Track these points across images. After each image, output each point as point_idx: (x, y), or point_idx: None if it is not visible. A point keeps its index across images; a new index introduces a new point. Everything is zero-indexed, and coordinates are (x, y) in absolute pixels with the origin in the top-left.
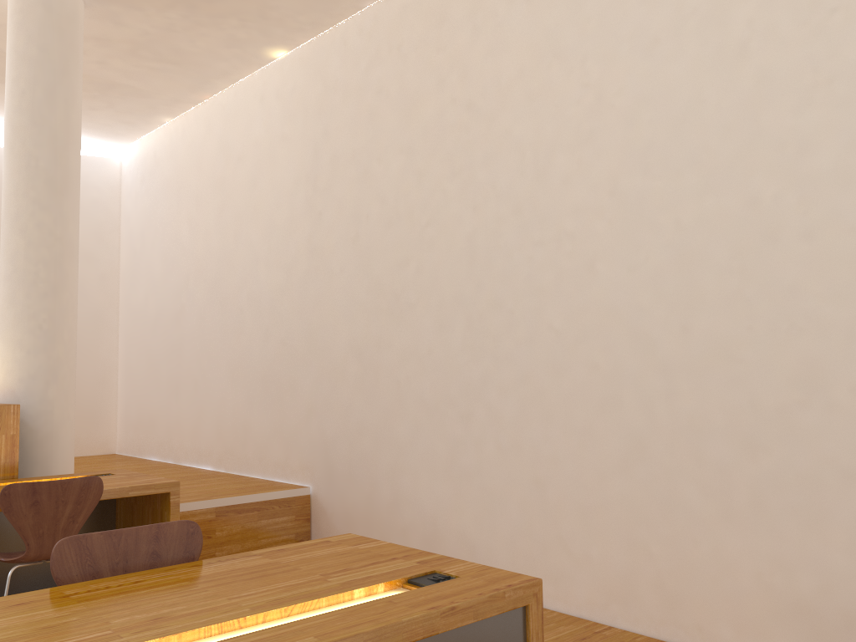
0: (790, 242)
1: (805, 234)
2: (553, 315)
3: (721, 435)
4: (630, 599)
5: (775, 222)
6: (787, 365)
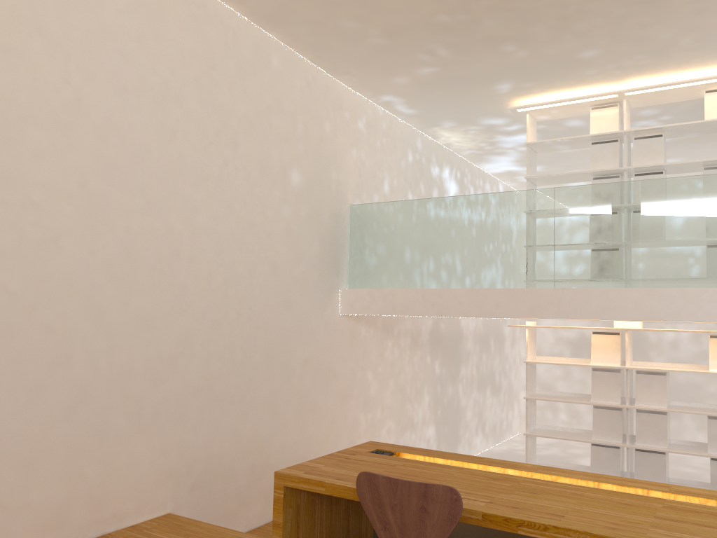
0: (184, 260)
1: (191, 257)
2: (10, 278)
3: (140, 376)
4: (64, 521)
5: (179, 246)
6: (177, 331)
